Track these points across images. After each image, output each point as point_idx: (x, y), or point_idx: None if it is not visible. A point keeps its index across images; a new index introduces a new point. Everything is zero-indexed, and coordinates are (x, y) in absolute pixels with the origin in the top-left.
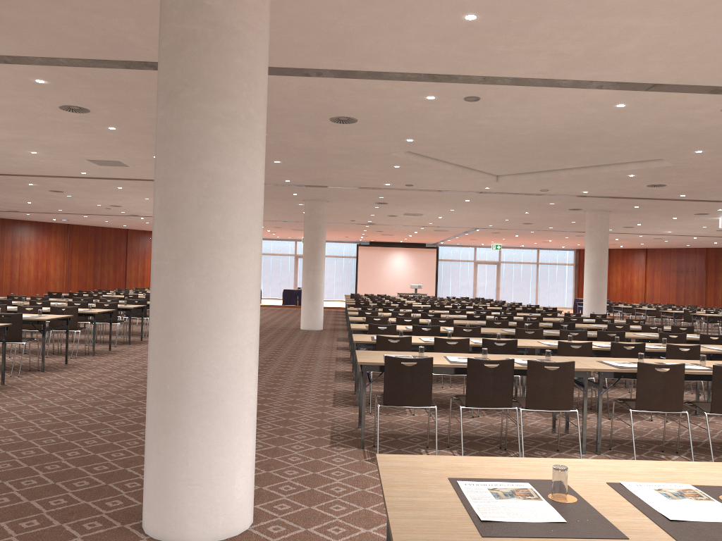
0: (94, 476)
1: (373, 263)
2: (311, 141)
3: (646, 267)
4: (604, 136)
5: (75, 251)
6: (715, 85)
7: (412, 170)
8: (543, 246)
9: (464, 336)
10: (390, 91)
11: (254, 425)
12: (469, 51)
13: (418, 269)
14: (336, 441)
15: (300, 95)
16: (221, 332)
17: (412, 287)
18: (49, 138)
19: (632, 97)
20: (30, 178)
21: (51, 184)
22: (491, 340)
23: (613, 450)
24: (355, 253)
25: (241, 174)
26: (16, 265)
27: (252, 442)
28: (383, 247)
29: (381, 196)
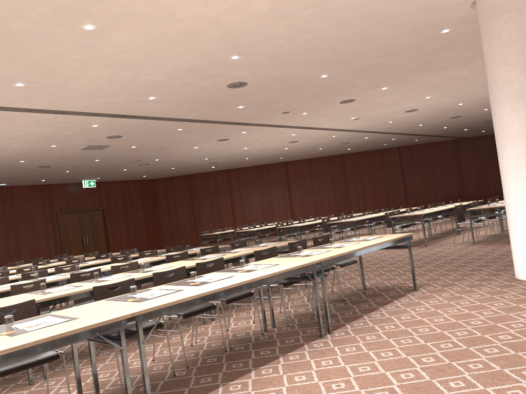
0: None
1: None
2: None
3: None
4: None
5: None
6: None
7: None
8: None
9: None
10: None
11: None
12: None
13: None
14: None
15: None
16: (503, 190)
17: None
18: None
19: None
20: None
21: None
22: None
23: None
24: None
25: (496, 122)
26: None
27: (525, 241)
28: None
29: None
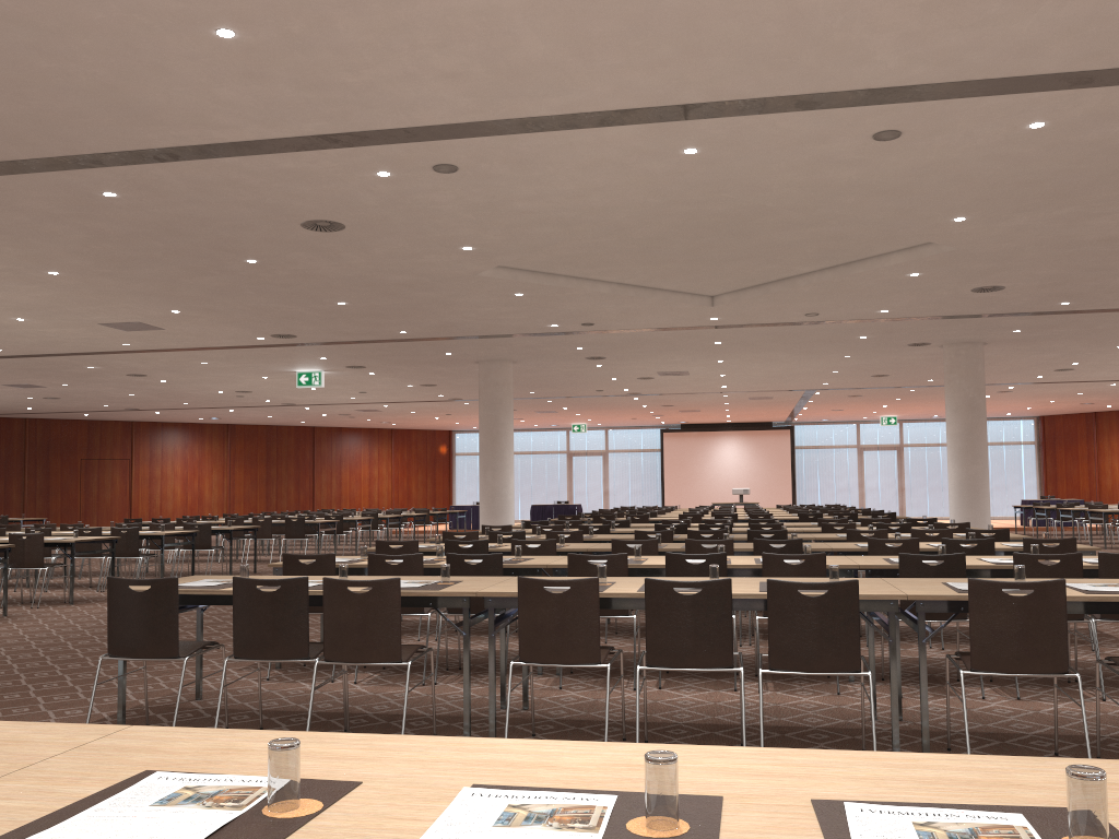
0: None
1: (687, 457)
2: (336, 266)
3: None
4: (778, 209)
5: (239, 463)
6: (787, 94)
7: (552, 299)
8: None
9: (528, 555)
10: (311, 170)
11: None
12: (316, 90)
13: (761, 464)
14: (111, 718)
15: (203, 193)
16: None
17: (733, 493)
18: (5, 296)
19: (686, 134)
20: (76, 358)
21: (115, 365)
22: (458, 556)
23: (537, 737)
24: (659, 445)
25: None
26: (156, 486)
27: None
28: (702, 432)
29: (576, 346)
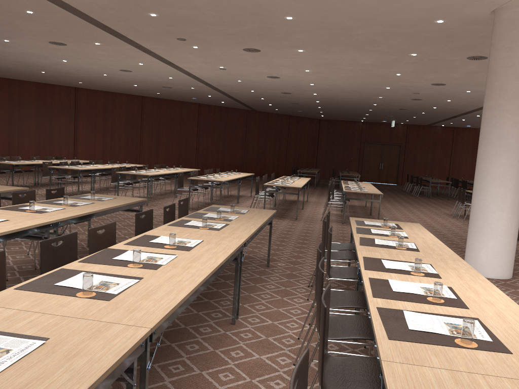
0: (518, 263)
1: None
2: None
3: None
4: None
5: None
6: None
7: None
8: None
9: None
10: None
11: (497, 236)
12: None
13: None
14: None
15: None
16: (479, 193)
17: None
18: None
19: None
20: None
21: None
22: None
23: None
24: None
25: (493, 129)
26: None
27: (494, 243)
28: None
29: None
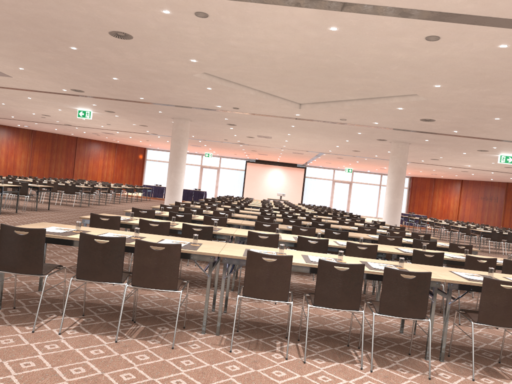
0: None
1: (257, 175)
2: (120, 58)
3: (460, 194)
4: (354, 66)
5: (36, 150)
6: (399, 7)
7: (224, 93)
8: (384, 173)
9: (211, 224)
10: (126, 2)
11: None
12: None
13: (290, 182)
14: None
15: (58, 4)
16: None
17: (277, 195)
18: None
19: (336, 19)
20: None
21: None
22: (189, 225)
23: (239, 332)
24: (244, 168)
25: None
26: None
27: None
28: (265, 164)
29: (225, 117)
